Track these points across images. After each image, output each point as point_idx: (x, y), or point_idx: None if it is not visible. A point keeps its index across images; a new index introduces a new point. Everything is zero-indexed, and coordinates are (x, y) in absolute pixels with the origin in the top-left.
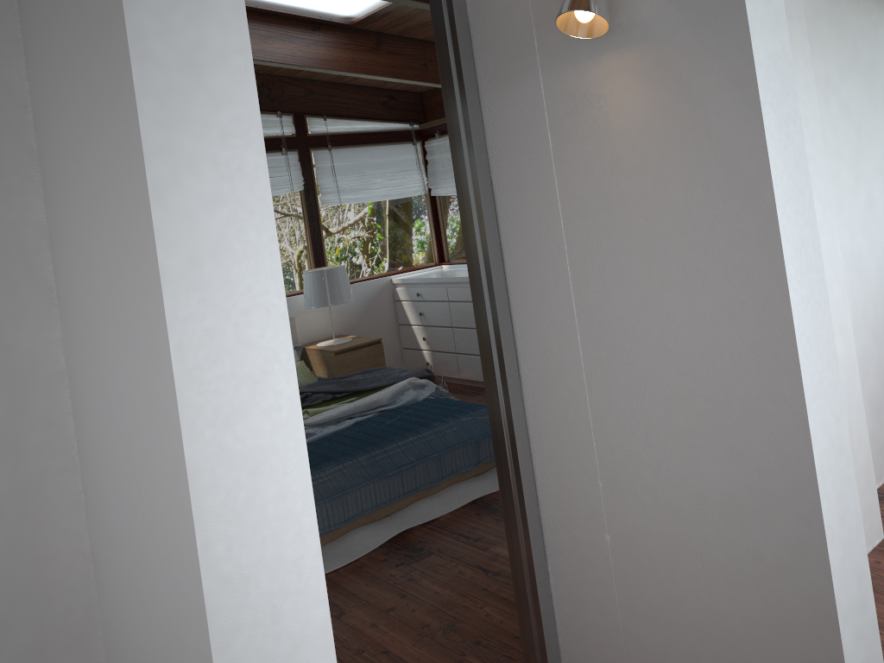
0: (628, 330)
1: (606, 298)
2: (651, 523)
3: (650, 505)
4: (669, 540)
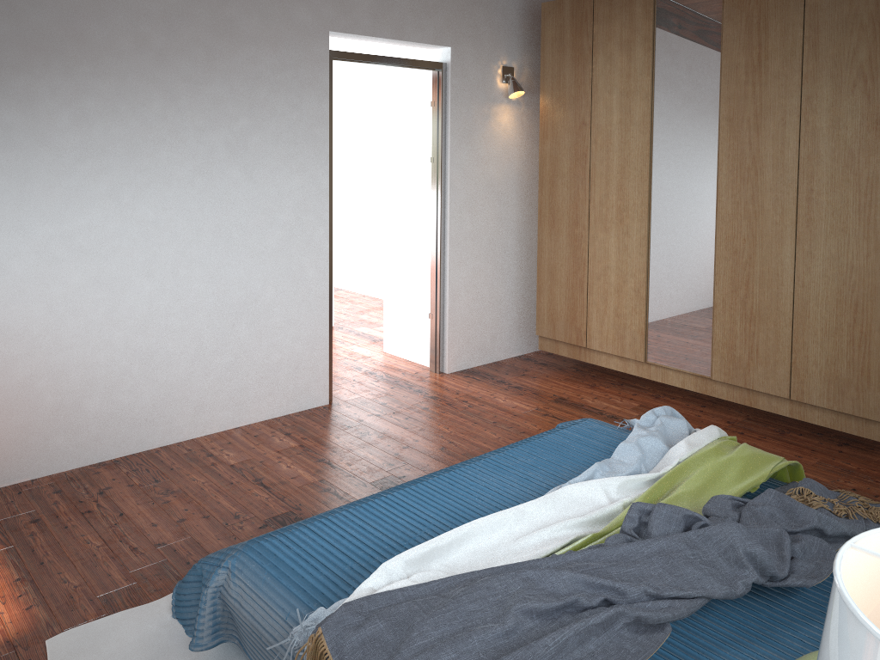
0: None
1: None
2: None
3: None
4: None
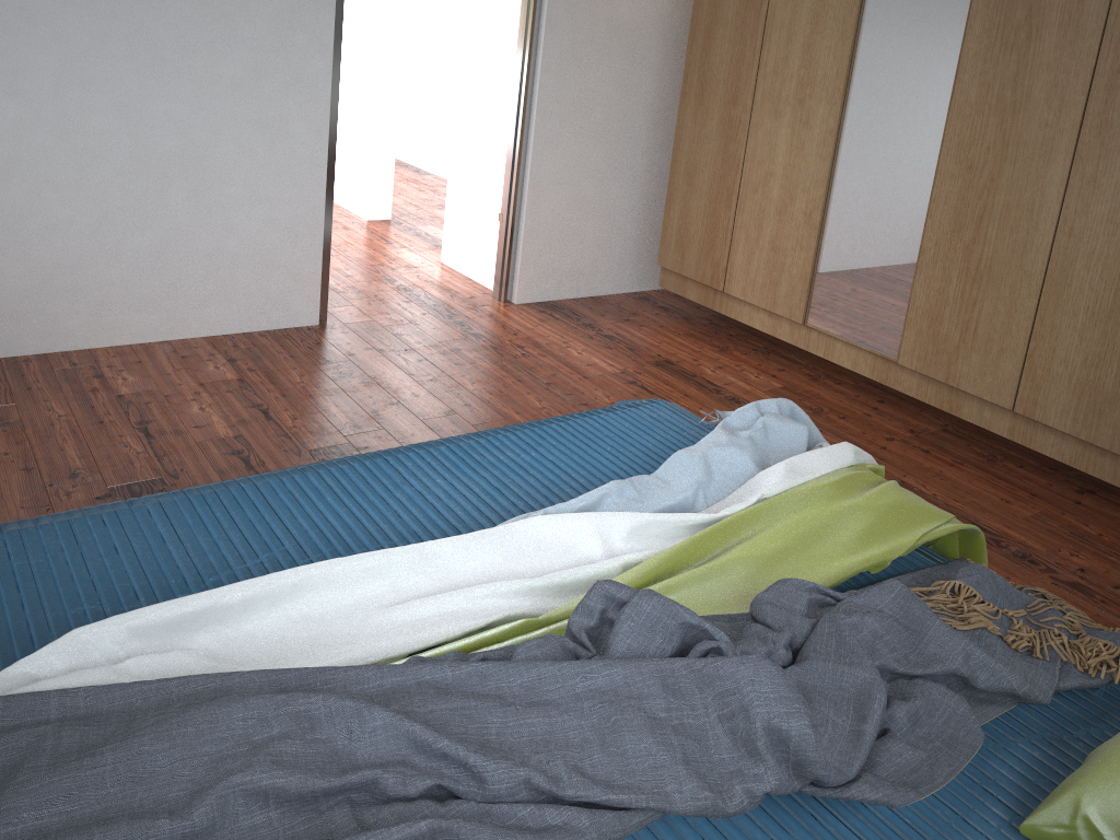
0: None
1: None
2: None
3: None
4: None
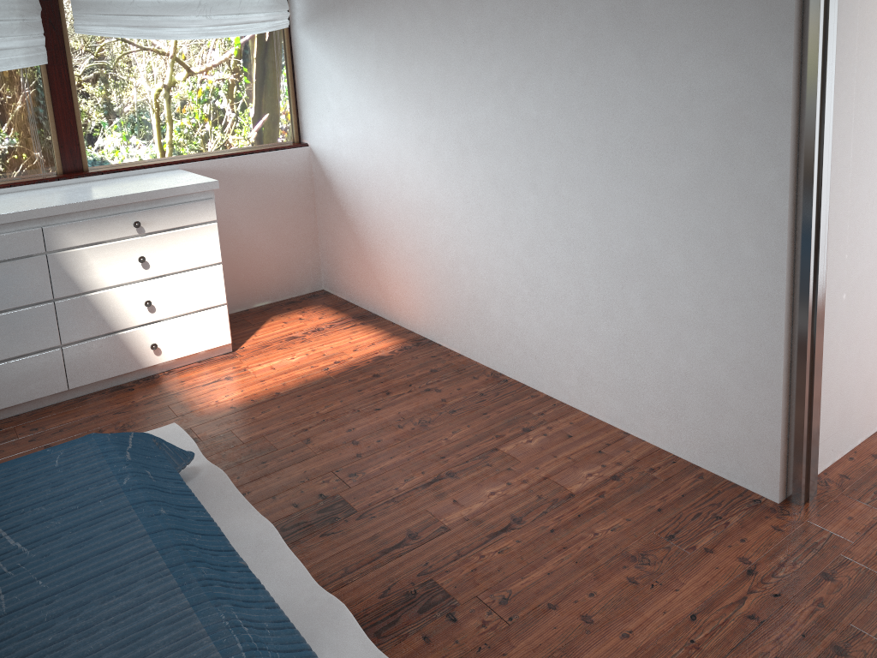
0: (874, 130)
1: (868, 109)
2: (865, 267)
3: (866, 254)
4: (871, 272)
